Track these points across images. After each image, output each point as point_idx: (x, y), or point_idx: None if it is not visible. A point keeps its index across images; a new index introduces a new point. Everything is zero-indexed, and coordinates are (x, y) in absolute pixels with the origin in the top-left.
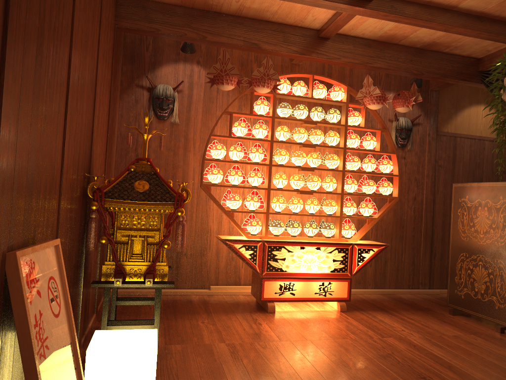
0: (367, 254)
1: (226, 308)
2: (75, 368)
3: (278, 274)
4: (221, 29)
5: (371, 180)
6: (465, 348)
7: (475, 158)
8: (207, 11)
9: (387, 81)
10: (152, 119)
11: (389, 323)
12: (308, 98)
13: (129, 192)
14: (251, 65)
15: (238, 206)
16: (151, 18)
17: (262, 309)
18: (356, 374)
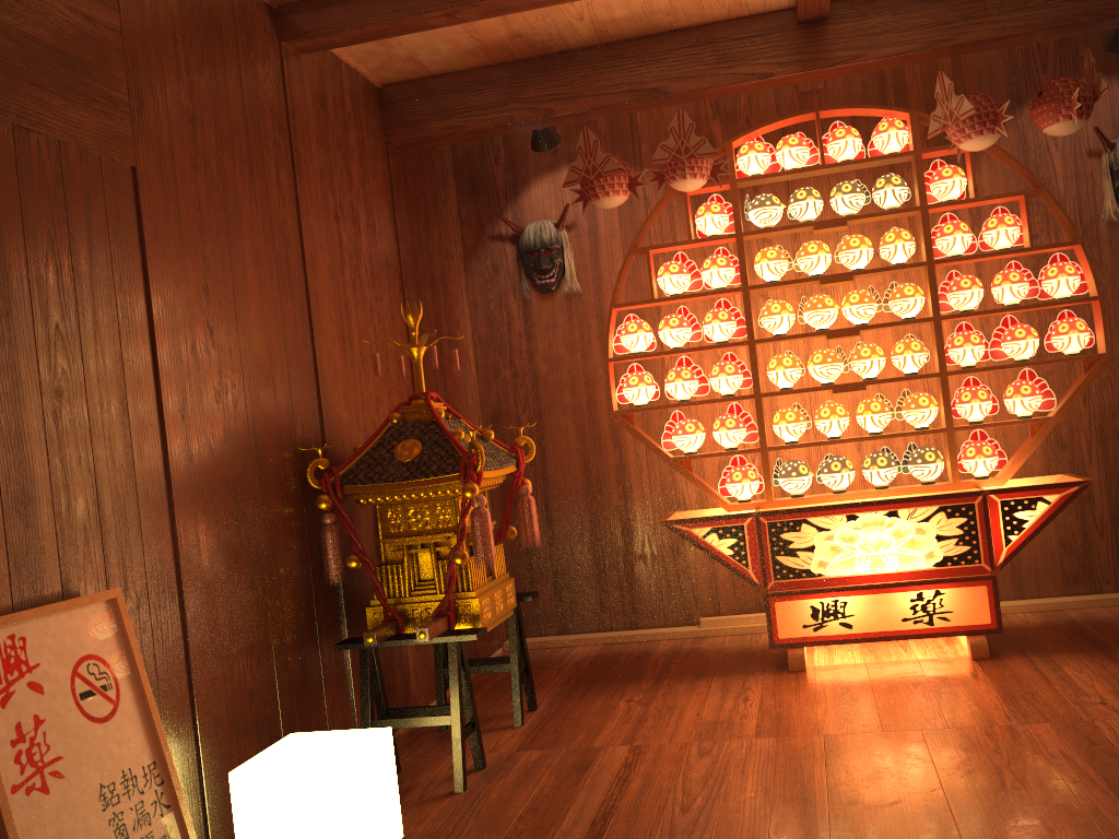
0: (1029, 511)
1: (705, 667)
2: (165, 805)
3: (803, 583)
4: (580, 84)
5: (1021, 326)
6: None
7: None
8: (544, 56)
9: (1066, 55)
10: (528, 296)
11: (1082, 684)
12: (814, 168)
13: (385, 466)
14: (708, 125)
15: (697, 445)
16: (445, 108)
17: (783, 664)
18: (853, 819)
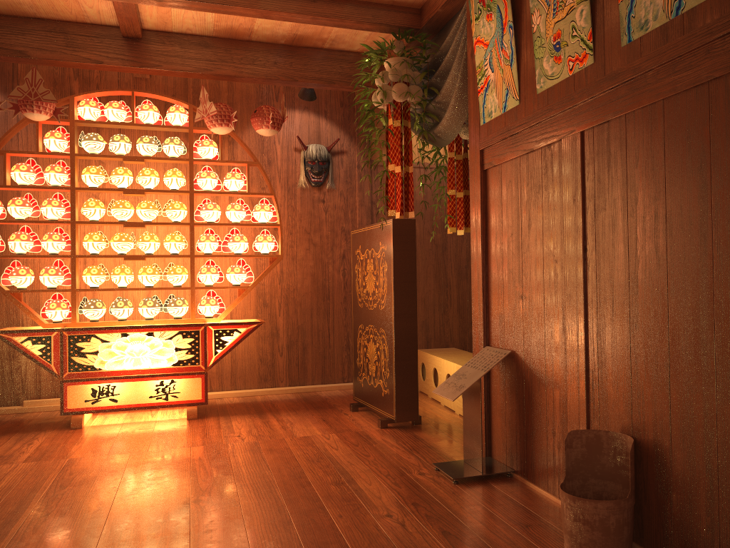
0: (229, 336)
1: (14, 428)
2: None
3: (88, 374)
4: None
5: (239, 234)
6: (291, 450)
7: (433, 195)
8: None
9: (289, 94)
10: None
11: (236, 428)
12: (127, 124)
13: None
14: (70, 83)
15: (27, 283)
16: None
17: (70, 425)
18: (57, 495)
